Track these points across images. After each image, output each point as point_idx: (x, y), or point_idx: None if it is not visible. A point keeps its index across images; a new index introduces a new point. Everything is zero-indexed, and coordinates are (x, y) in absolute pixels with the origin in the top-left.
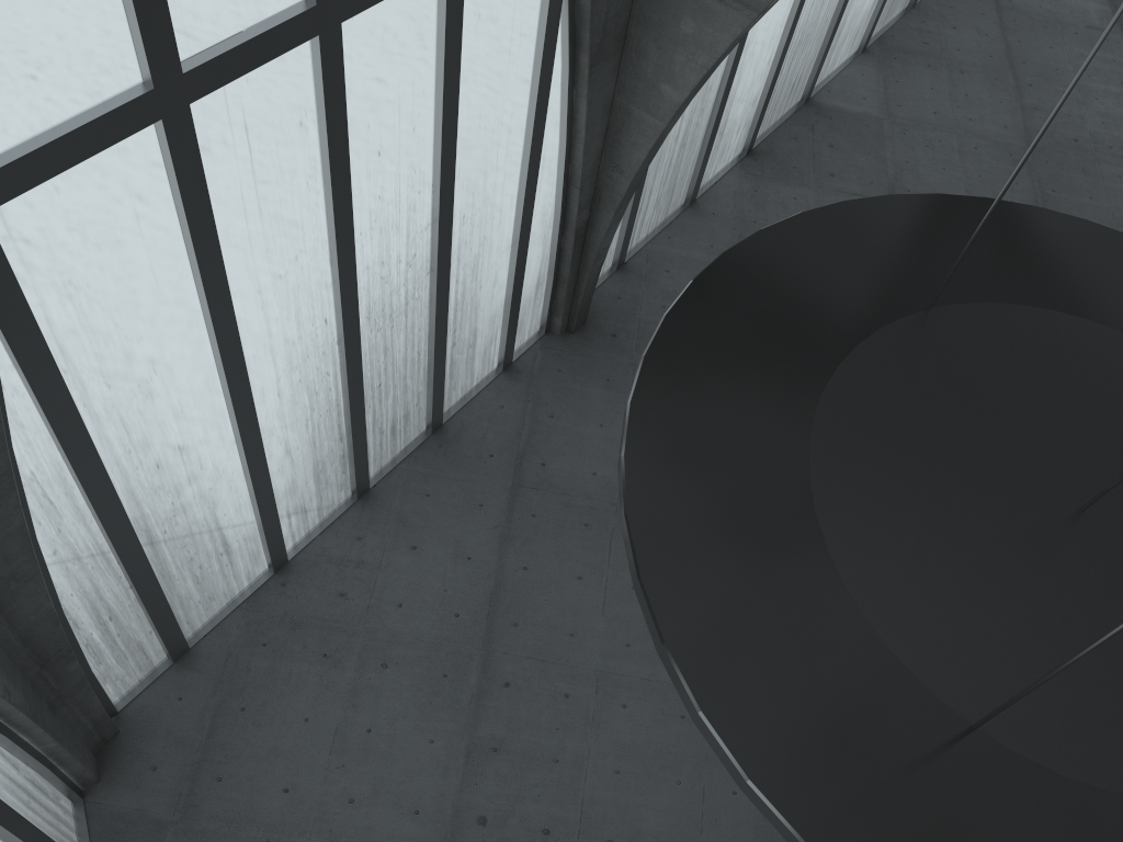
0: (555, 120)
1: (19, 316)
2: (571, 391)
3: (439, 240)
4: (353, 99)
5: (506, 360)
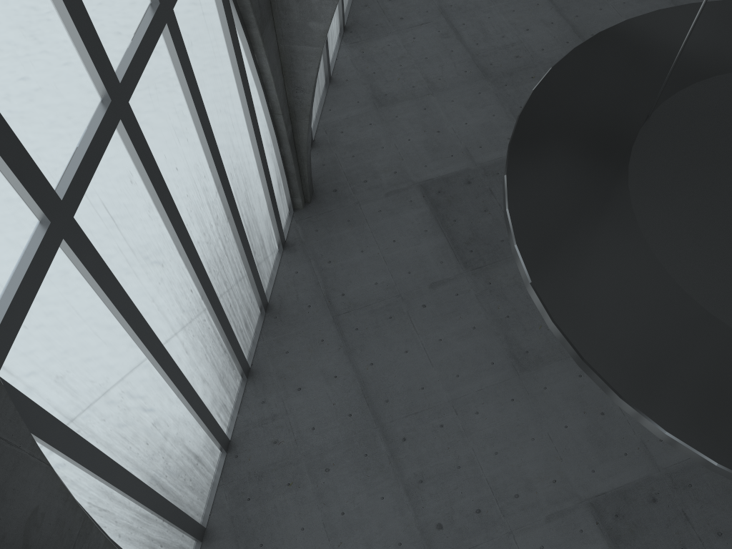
0: (251, 79)
1: (43, 421)
2: (332, 240)
3: (227, 198)
4: (151, 145)
5: (282, 242)
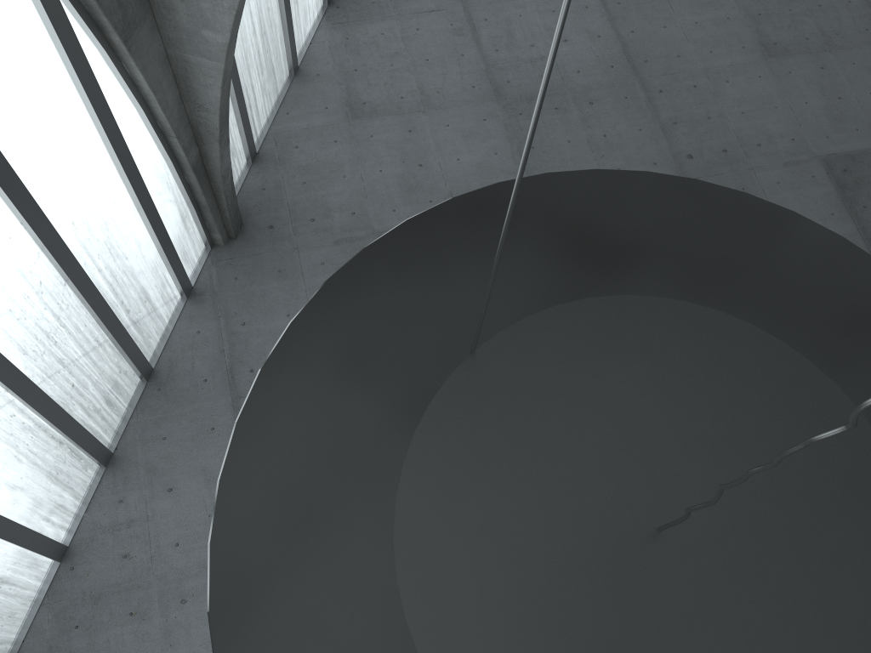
0: (119, 94)
1: None
2: (253, 294)
3: (57, 260)
4: None
5: (185, 289)
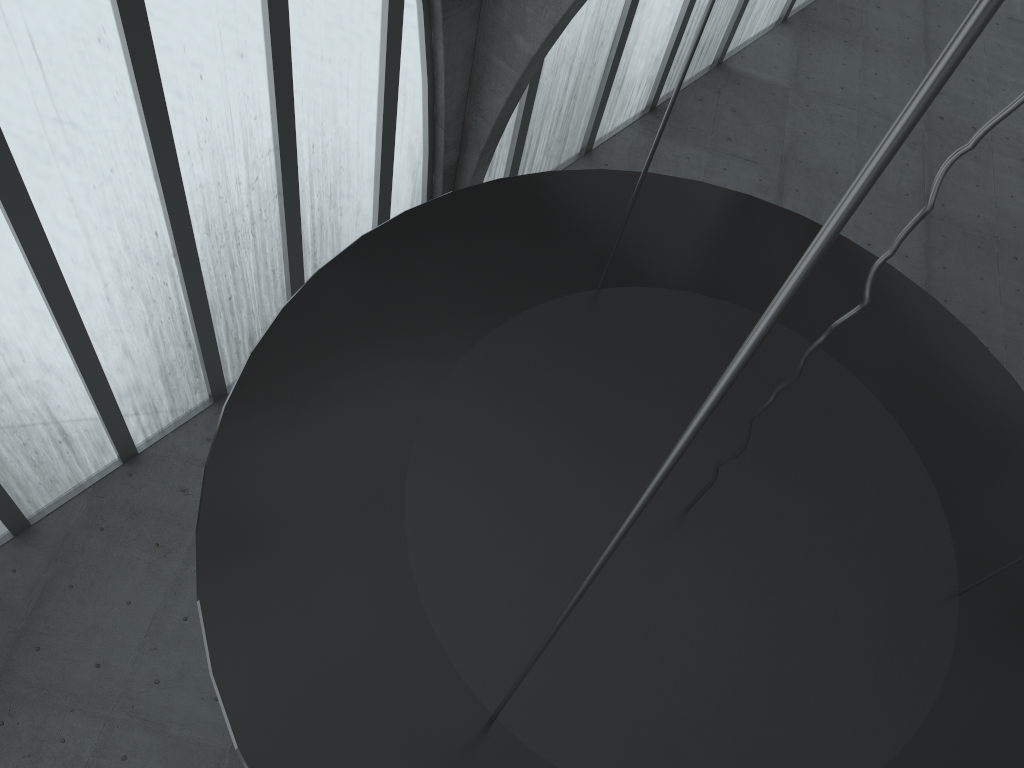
0: (415, 60)
1: None
2: None
3: (282, 166)
4: (162, 20)
5: None
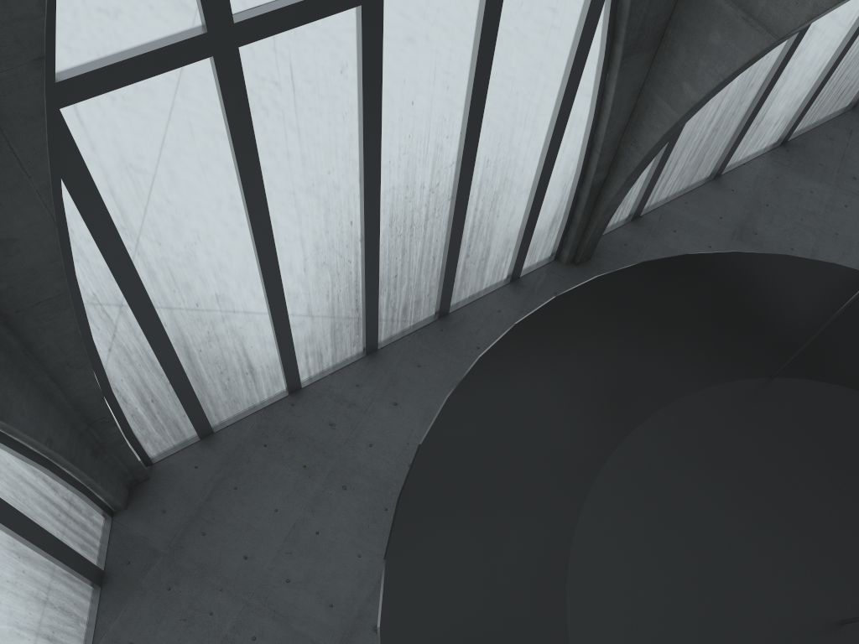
0: (587, 94)
1: (84, 185)
2: None
3: (460, 176)
4: (392, 58)
5: (513, 274)
